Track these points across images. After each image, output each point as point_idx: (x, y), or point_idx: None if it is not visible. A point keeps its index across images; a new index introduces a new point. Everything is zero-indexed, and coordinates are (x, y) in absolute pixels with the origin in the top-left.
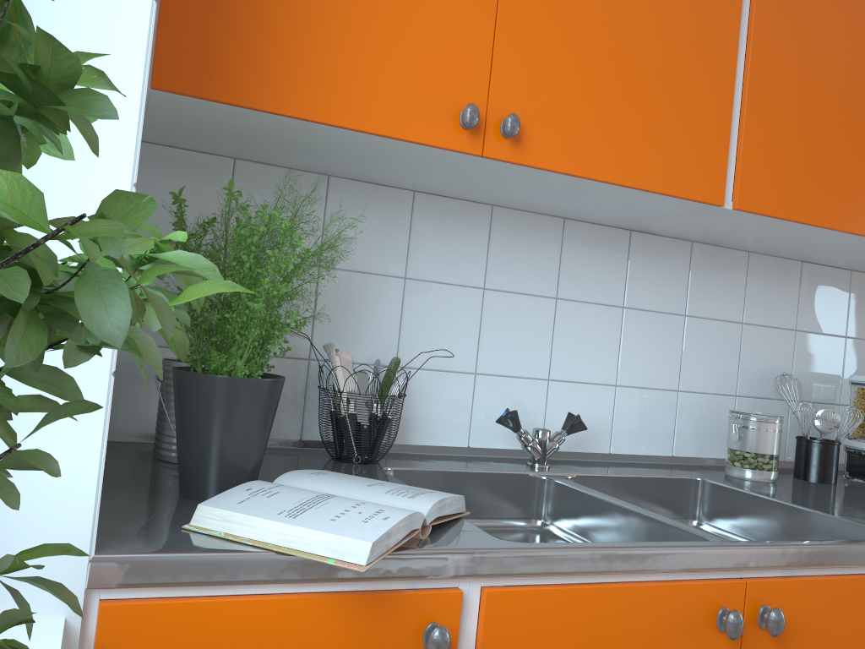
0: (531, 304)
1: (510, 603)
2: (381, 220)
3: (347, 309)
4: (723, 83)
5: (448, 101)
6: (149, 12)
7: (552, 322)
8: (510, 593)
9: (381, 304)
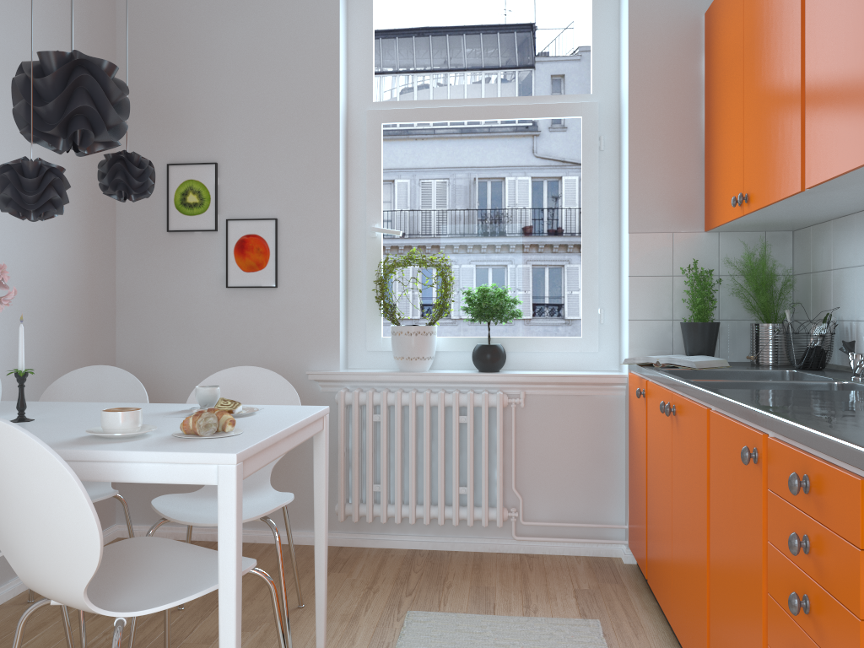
0: None
1: (649, 386)
2: (846, 236)
3: (839, 290)
4: (796, 112)
5: (736, 197)
6: (627, 236)
7: None
8: (649, 383)
9: (848, 284)
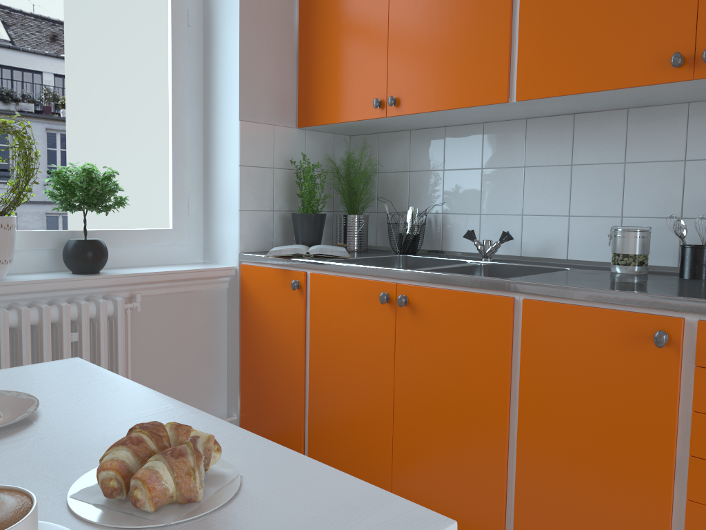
0: (508, 173)
1: (316, 278)
2: (431, 145)
3: (420, 189)
4: (501, 32)
5: (372, 99)
6: (238, 123)
7: (521, 181)
8: (316, 274)
9: (434, 184)
